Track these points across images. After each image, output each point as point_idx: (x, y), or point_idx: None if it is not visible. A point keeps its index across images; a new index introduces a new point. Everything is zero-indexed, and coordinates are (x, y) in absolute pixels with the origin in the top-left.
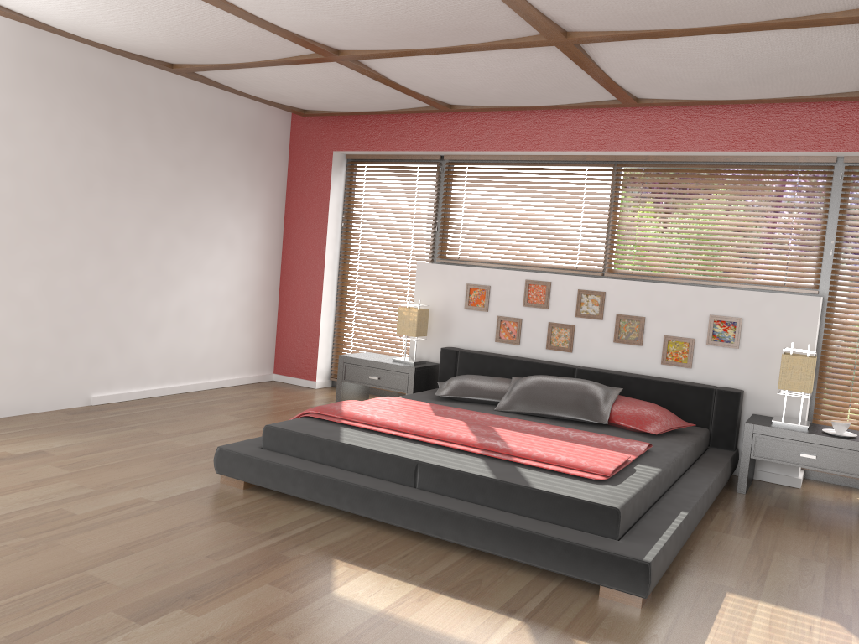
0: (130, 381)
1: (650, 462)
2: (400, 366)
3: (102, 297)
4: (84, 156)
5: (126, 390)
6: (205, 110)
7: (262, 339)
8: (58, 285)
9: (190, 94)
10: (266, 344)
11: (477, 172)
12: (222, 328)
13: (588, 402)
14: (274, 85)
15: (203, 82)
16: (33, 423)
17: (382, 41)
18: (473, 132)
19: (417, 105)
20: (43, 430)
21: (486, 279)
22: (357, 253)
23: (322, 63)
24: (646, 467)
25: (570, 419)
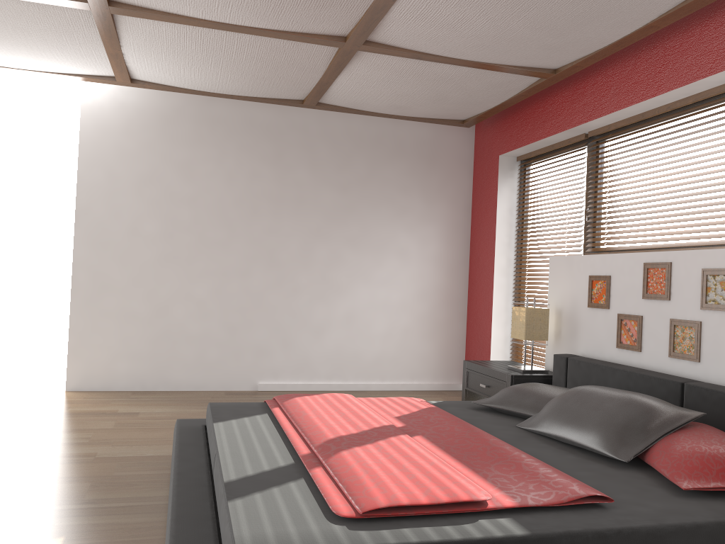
0: (296, 374)
1: (543, 521)
2: (500, 373)
3: (268, 300)
4: (250, 187)
5: (292, 381)
6: (369, 138)
7: (448, 347)
8: (228, 289)
9: (353, 126)
10: (452, 353)
11: (619, 142)
12: (396, 334)
13: (615, 426)
14: (372, 95)
15: (343, 111)
16: (188, 396)
17: (323, 6)
18: (599, 94)
19: (523, 80)
20: (178, 401)
21: (606, 268)
22: (527, 257)
23: (361, 57)
24: (506, 525)
25: (586, 449)
